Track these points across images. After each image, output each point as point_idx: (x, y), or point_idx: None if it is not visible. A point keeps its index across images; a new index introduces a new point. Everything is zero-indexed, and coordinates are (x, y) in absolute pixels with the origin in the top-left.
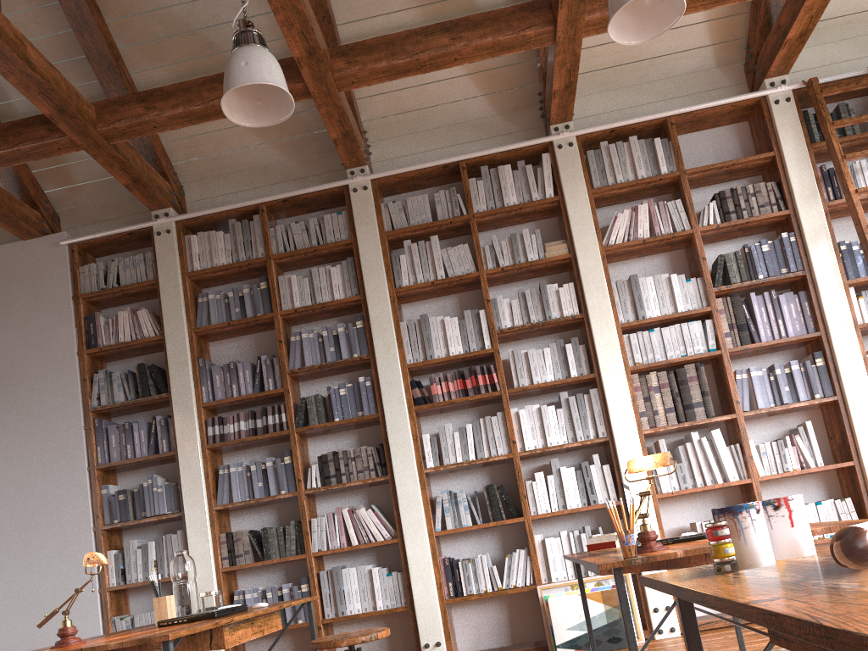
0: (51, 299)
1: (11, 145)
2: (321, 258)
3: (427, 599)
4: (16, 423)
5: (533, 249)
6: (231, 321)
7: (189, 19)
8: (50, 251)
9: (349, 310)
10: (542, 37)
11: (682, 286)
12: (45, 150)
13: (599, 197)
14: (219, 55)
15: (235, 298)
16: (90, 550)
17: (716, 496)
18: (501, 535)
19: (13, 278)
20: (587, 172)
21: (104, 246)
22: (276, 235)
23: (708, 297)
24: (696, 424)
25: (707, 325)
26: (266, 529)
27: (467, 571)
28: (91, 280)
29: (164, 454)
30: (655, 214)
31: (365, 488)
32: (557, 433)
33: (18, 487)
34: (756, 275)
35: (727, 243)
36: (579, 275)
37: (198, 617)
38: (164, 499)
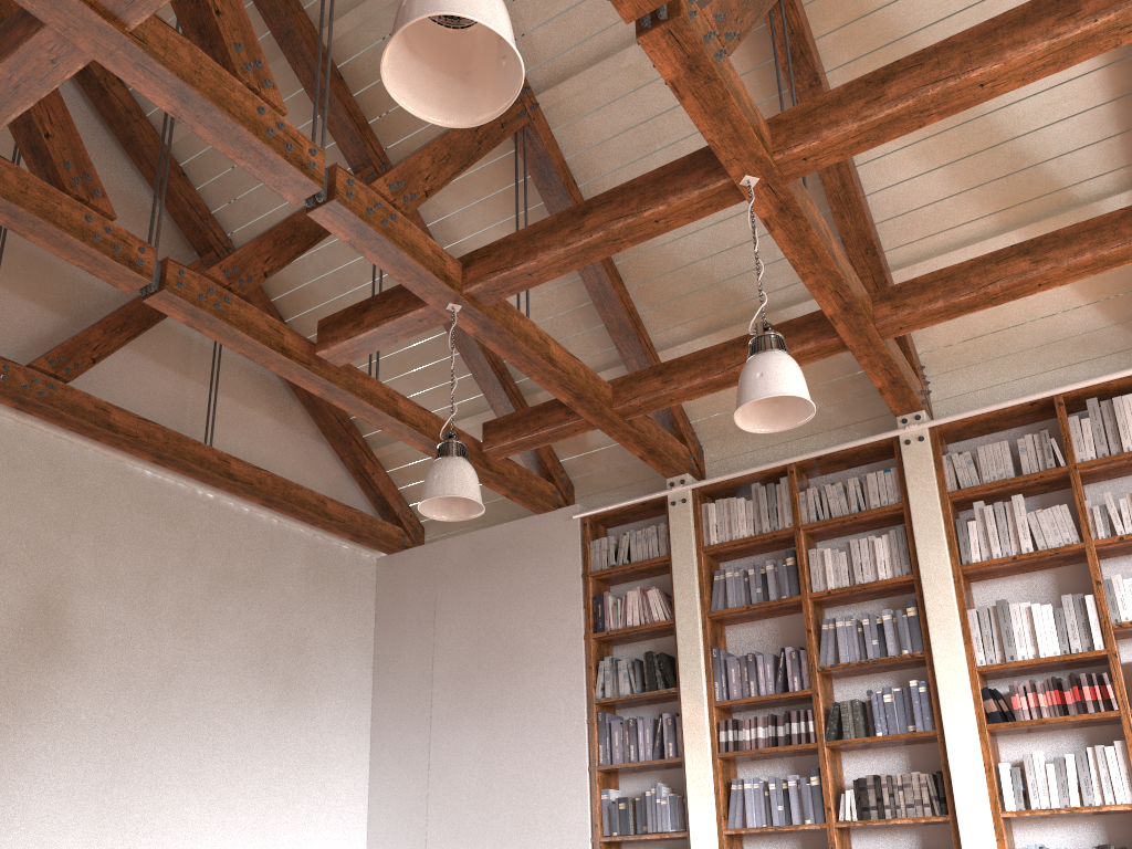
0: (560, 577)
1: (531, 430)
2: (863, 526)
3: None
4: (521, 711)
5: None
6: (751, 605)
7: (712, 272)
8: (562, 525)
9: (899, 591)
10: None
11: None
12: (562, 432)
13: None
14: (744, 304)
15: (756, 576)
16: None
17: None
18: None
19: (526, 554)
20: None
21: (616, 517)
22: (807, 500)
23: None
24: None
25: None
26: None
27: None
28: (601, 556)
29: (669, 760)
30: None
31: (918, 826)
32: None
33: (519, 783)
34: None
35: None
36: None
37: None
38: (667, 814)
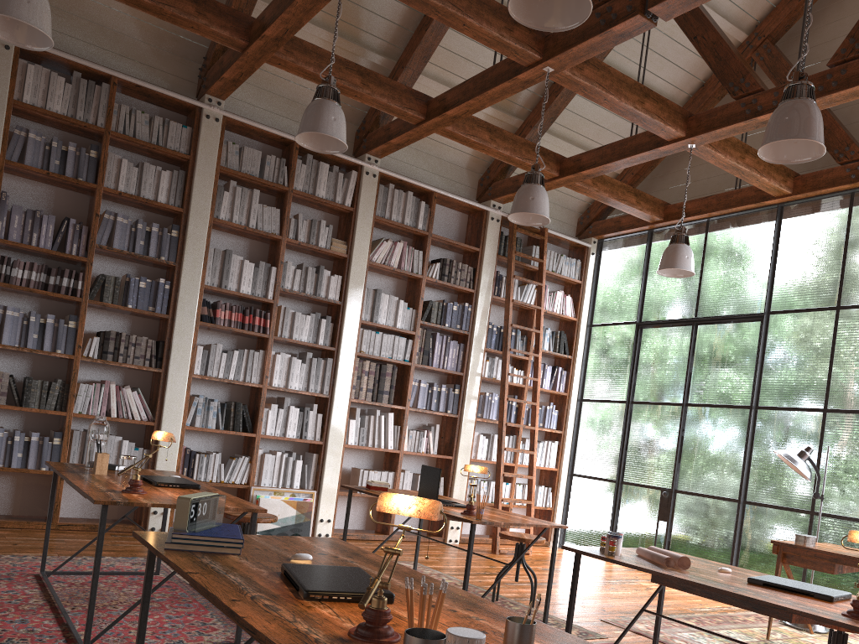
0: None
1: None
2: (149, 153)
3: None
4: None
5: (324, 238)
6: (51, 173)
7: None
8: None
9: (160, 212)
10: (413, 119)
11: (404, 310)
12: None
13: (375, 221)
14: None
15: (58, 150)
16: None
17: (370, 453)
18: (225, 439)
19: None
20: (377, 201)
21: None
22: (119, 113)
23: (416, 325)
24: (382, 405)
25: (409, 343)
26: (32, 379)
27: (202, 463)
28: None
29: None
30: (405, 253)
31: (125, 369)
32: (297, 381)
33: None
34: (444, 323)
35: (431, 290)
36: (348, 273)
37: (188, 486)
38: None
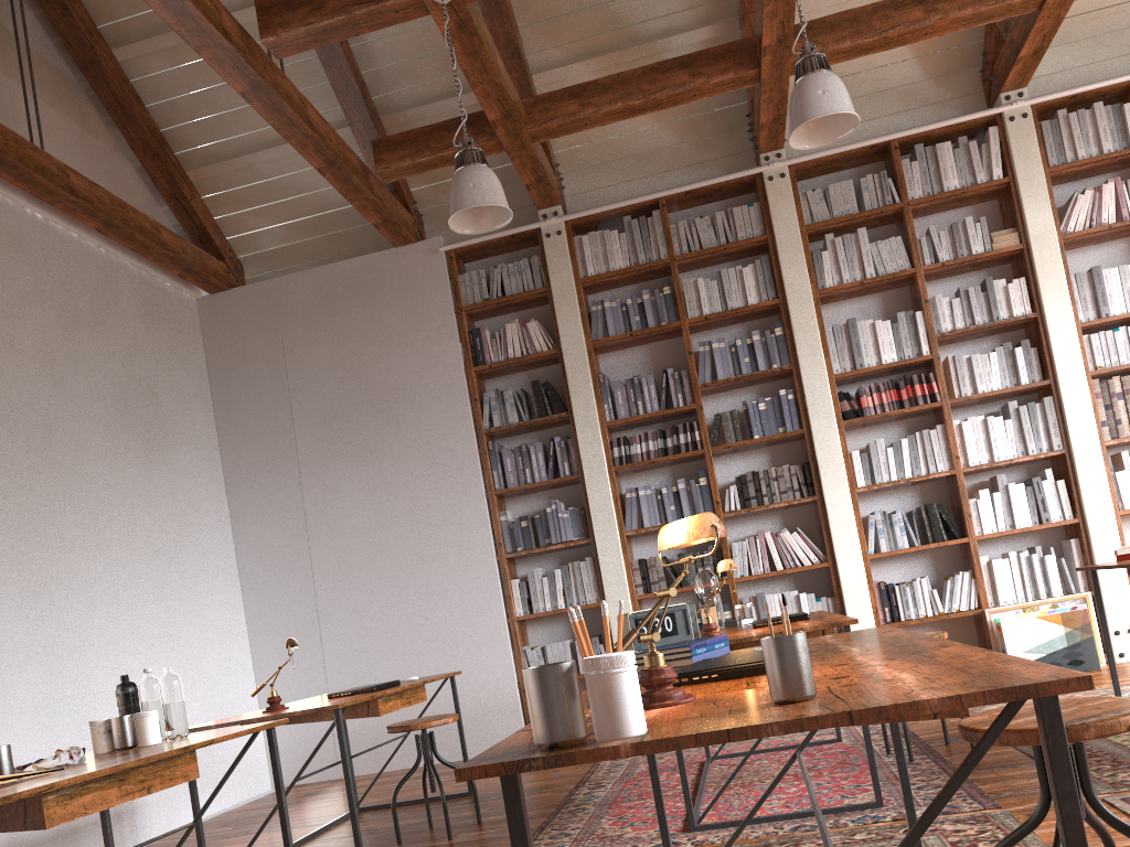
0: (431, 312)
1: (434, 151)
2: (725, 257)
3: (863, 625)
4: (404, 448)
5: (978, 240)
6: (634, 332)
7: None
8: (426, 259)
9: (759, 315)
10: (1028, 4)
11: None
12: None
13: (1054, 175)
14: (624, 30)
15: (634, 306)
16: (494, 579)
17: None
18: (933, 558)
19: (387, 290)
20: (1043, 148)
21: (480, 250)
22: (678, 232)
23: None
24: None
25: None
26: (682, 554)
27: (905, 595)
28: (474, 289)
29: (567, 478)
30: (1123, 194)
31: (780, 510)
32: (1005, 447)
33: (412, 515)
34: None
35: None
36: (1032, 268)
37: (792, 618)
38: (569, 525)
